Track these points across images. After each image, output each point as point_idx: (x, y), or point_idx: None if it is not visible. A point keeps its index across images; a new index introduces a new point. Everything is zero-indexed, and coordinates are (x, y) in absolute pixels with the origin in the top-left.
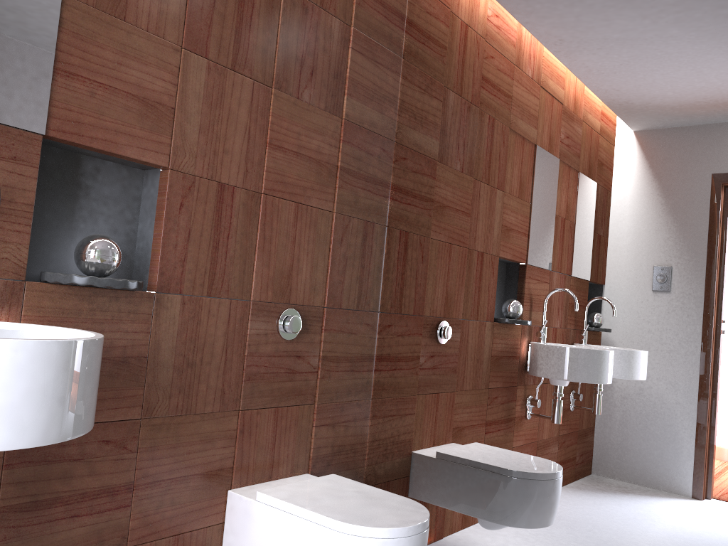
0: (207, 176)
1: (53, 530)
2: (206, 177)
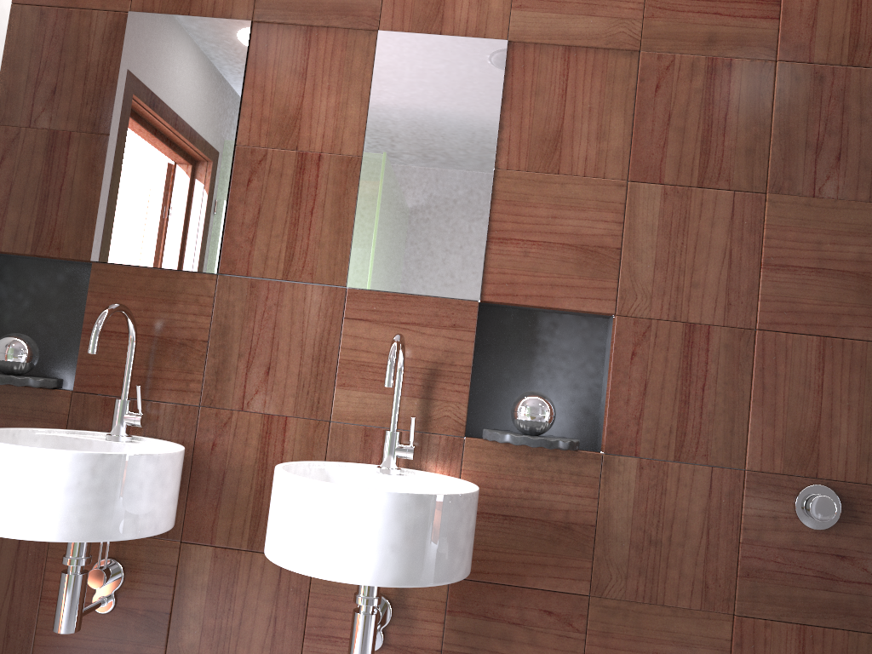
0: (668, 317)
1: None
2: (666, 318)
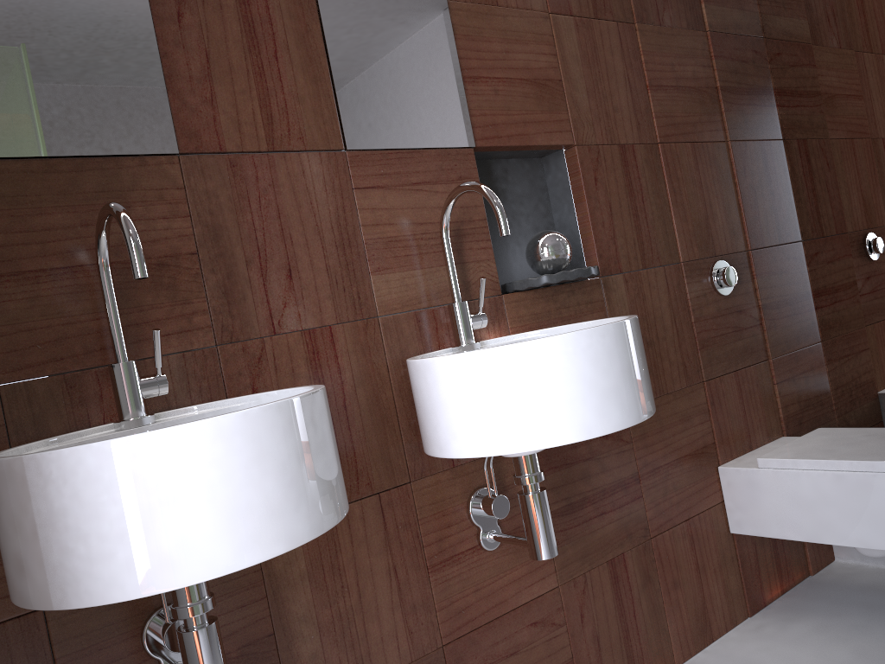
0: (608, 142)
1: (590, 529)
2: (607, 143)
